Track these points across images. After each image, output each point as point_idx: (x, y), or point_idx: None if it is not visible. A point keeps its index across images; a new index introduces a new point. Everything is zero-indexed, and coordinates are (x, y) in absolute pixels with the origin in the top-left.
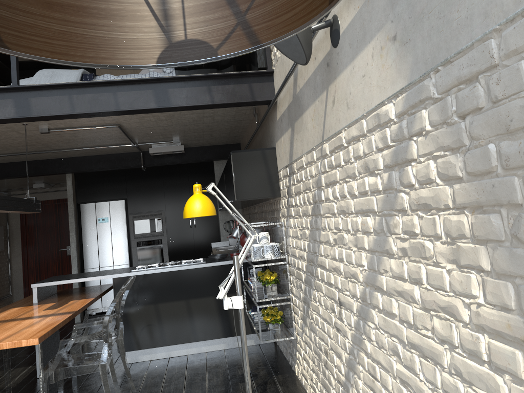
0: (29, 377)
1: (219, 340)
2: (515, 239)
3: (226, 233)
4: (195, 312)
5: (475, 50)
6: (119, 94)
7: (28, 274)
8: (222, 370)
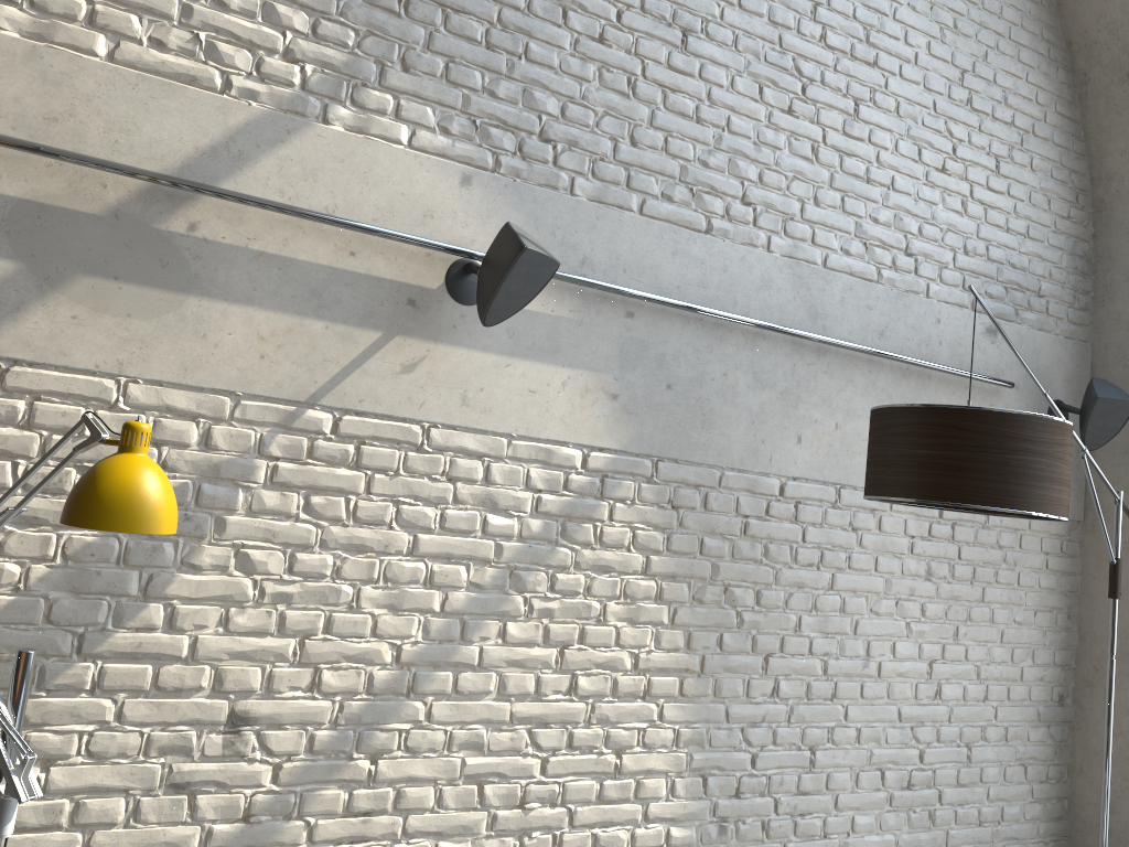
0: None
1: None
2: (695, 601)
3: None
4: None
5: (702, 469)
6: None
7: None
8: None
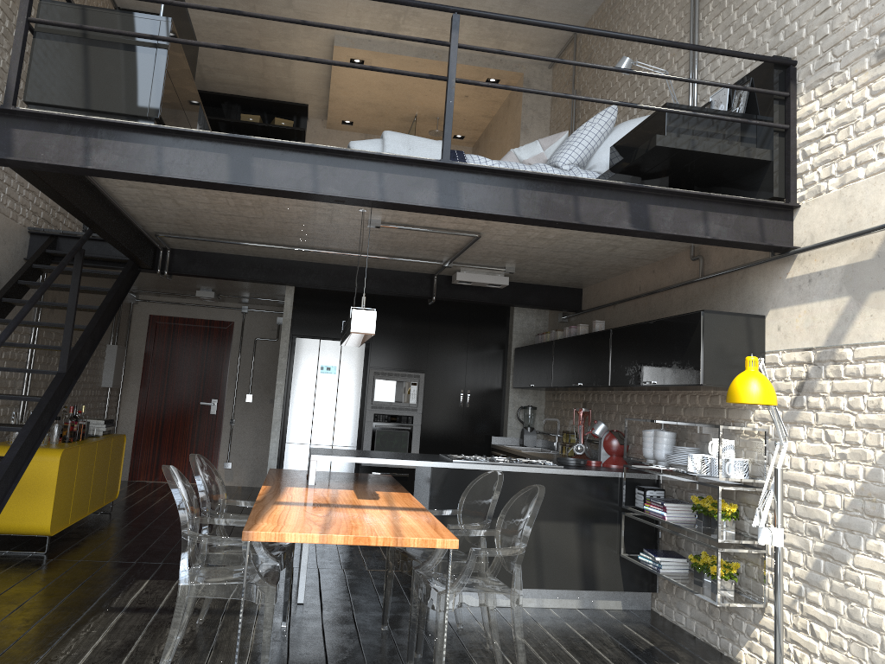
0: (281, 600)
1: (570, 592)
2: None
3: (516, 424)
4: (545, 543)
5: None
6: (582, 200)
7: (143, 433)
8: (606, 638)
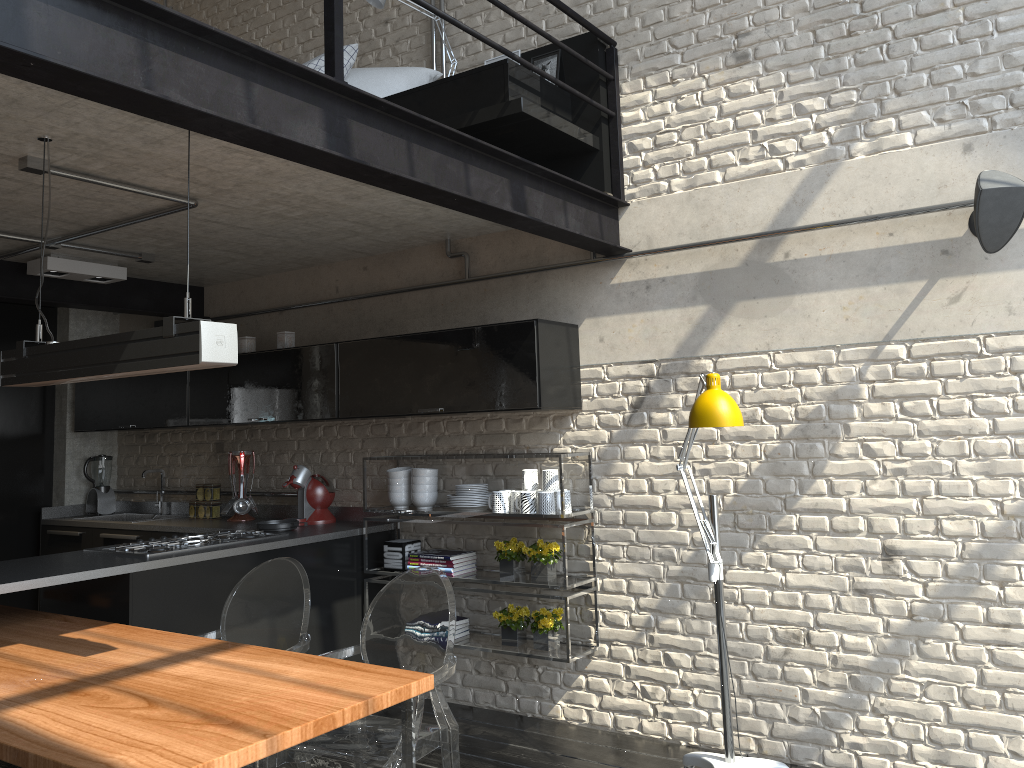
0: None
1: None
2: None
3: (78, 485)
4: None
5: None
6: (472, 171)
7: None
8: None
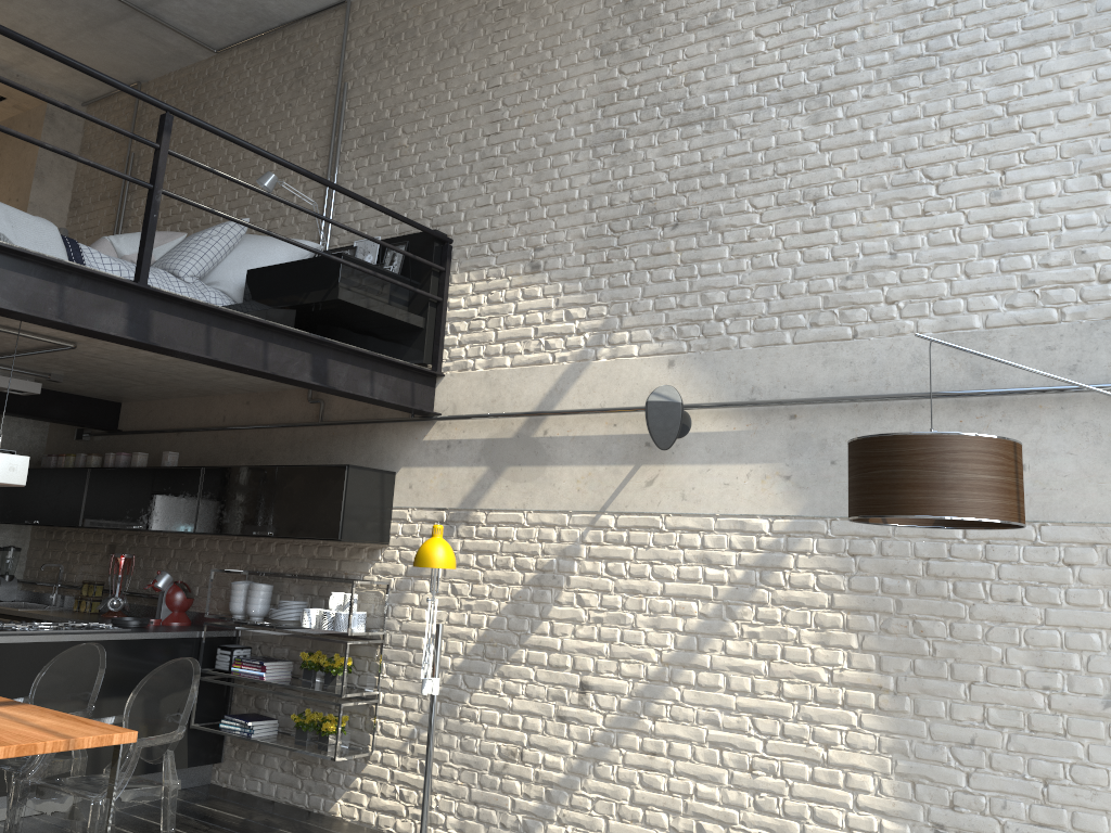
0: None
1: None
2: (883, 630)
3: None
4: None
5: None
6: (271, 347)
7: None
8: (193, 822)
